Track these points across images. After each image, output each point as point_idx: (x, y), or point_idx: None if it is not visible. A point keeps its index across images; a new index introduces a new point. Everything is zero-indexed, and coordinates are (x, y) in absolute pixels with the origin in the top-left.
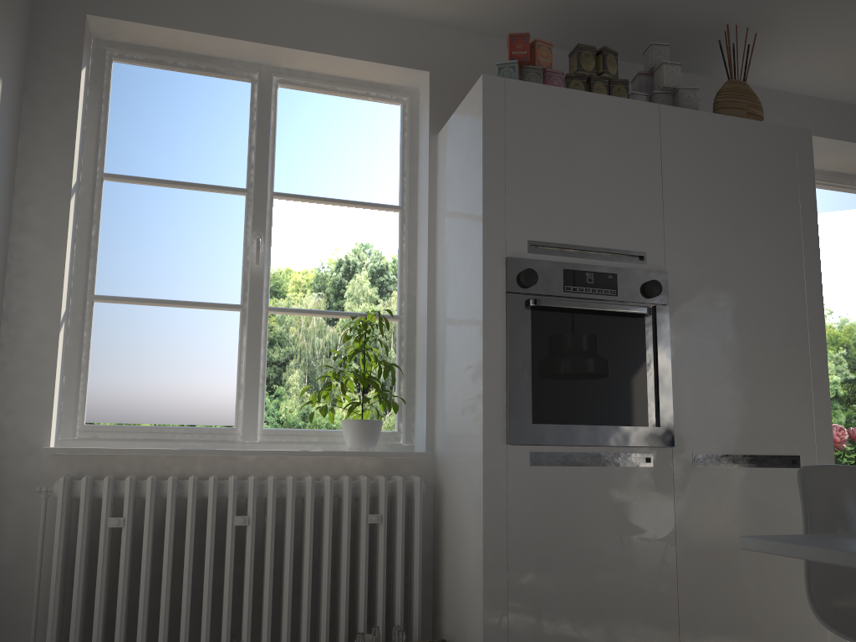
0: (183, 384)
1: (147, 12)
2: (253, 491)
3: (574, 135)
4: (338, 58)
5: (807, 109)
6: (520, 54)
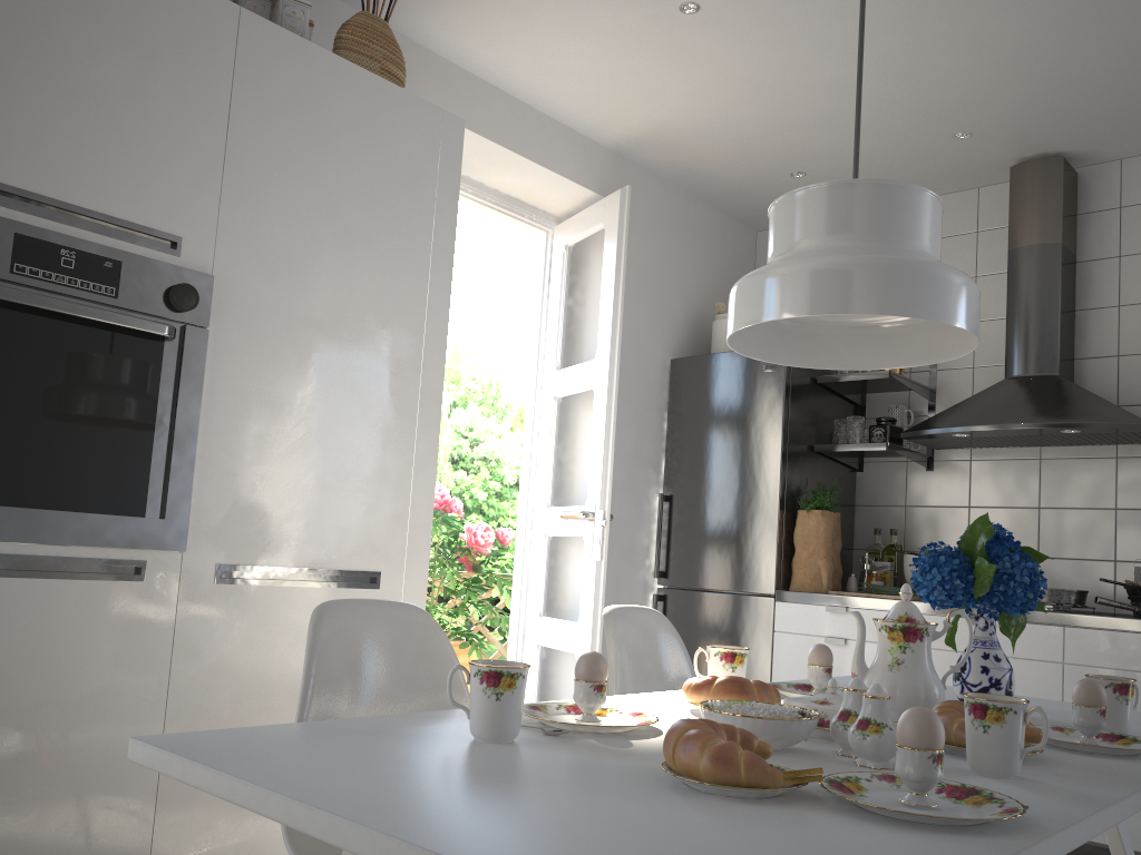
0: None
1: None
2: None
3: (74, 8)
4: None
5: (483, 99)
6: None
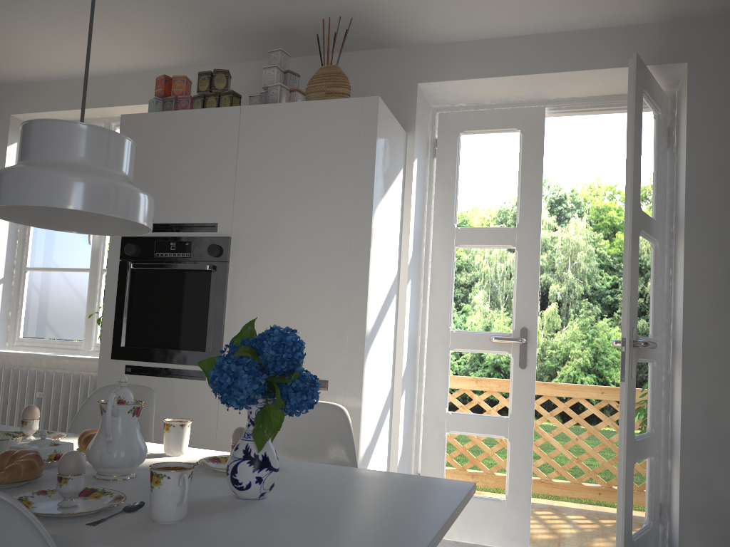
0: (62, 316)
1: (35, 105)
2: (46, 379)
3: (175, 144)
4: (127, 106)
5: (509, 50)
6: (159, 91)
